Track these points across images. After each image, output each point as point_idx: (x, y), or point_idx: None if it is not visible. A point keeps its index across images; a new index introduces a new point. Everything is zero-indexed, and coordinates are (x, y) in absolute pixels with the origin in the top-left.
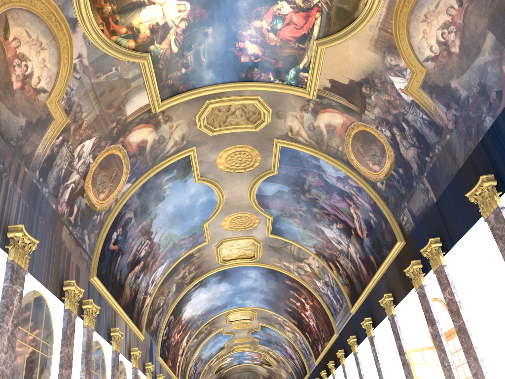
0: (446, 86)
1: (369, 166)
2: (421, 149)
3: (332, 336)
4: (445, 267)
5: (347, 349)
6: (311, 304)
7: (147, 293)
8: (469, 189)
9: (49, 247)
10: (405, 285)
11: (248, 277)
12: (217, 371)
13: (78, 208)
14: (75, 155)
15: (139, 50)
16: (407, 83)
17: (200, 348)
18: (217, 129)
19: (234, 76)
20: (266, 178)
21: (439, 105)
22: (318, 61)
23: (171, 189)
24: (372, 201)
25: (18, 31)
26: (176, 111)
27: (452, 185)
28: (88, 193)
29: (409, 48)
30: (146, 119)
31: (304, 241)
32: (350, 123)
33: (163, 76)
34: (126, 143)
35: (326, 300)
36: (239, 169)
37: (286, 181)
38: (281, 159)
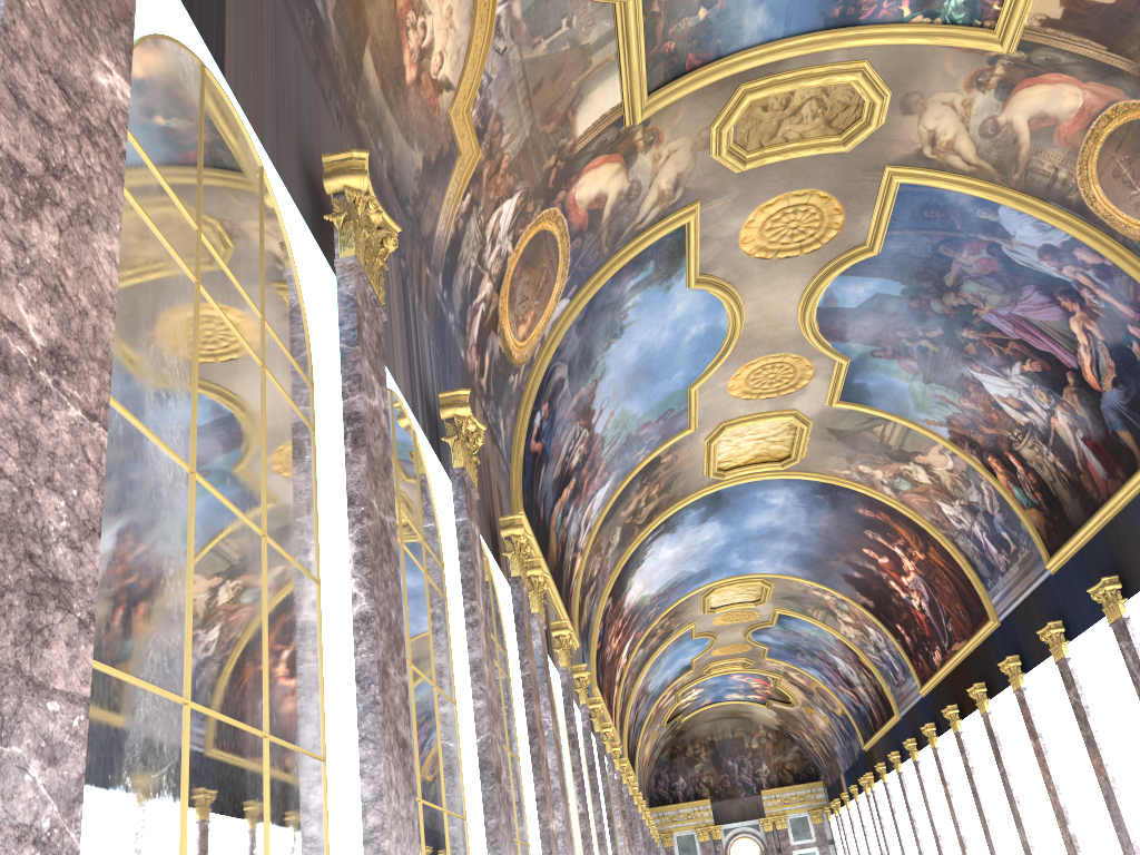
0: None
1: None
2: None
3: (981, 628)
4: None
5: (1030, 654)
6: (922, 558)
7: (577, 548)
8: None
9: None
10: None
11: (766, 505)
12: (670, 719)
13: (489, 359)
14: (487, 237)
15: None
16: None
17: (648, 669)
18: (753, 154)
19: (814, 16)
20: (849, 268)
21: None
22: None
23: (639, 308)
24: None
25: None
26: (671, 119)
27: None
28: (502, 325)
29: None
30: (611, 142)
31: (921, 412)
32: (1103, 106)
33: (658, 33)
34: (569, 205)
35: (967, 547)
36: (787, 250)
37: (898, 270)
38: (895, 216)
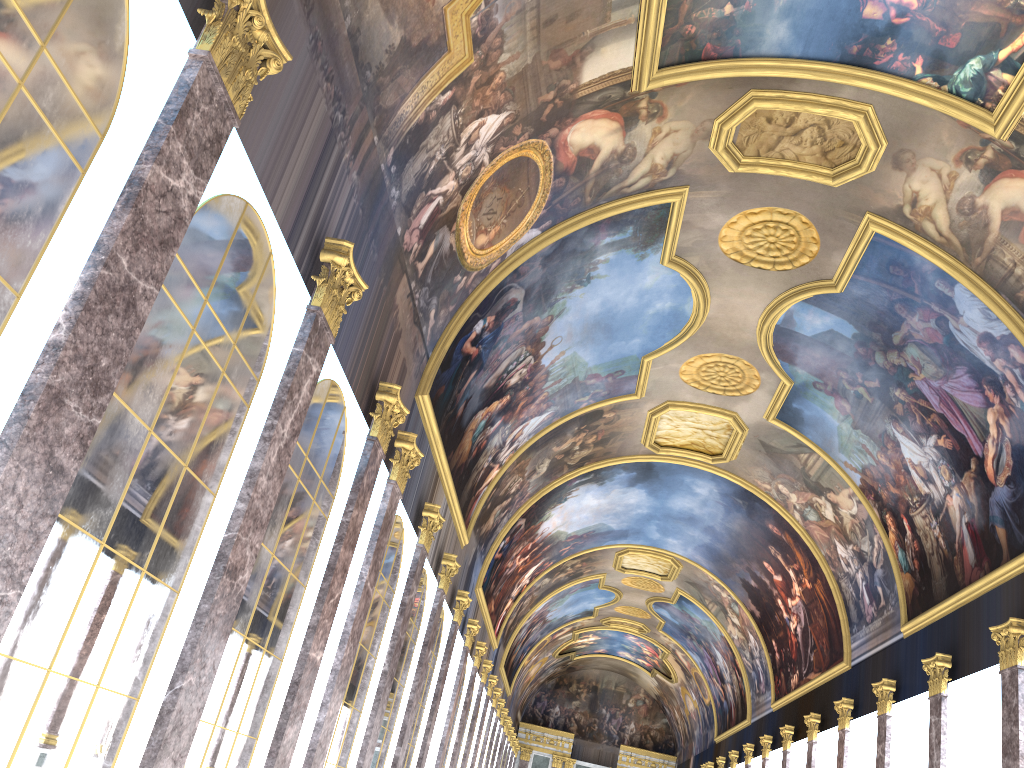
0: None
1: None
2: None
3: (834, 666)
4: None
5: (864, 703)
6: (808, 587)
7: (497, 460)
8: None
9: (372, 308)
10: None
11: (691, 492)
12: (563, 653)
13: (435, 250)
14: (461, 139)
15: None
16: None
17: (550, 599)
18: (748, 160)
19: (833, 47)
20: (812, 297)
21: None
22: None
23: (610, 266)
24: None
25: None
26: (678, 100)
27: None
28: (460, 226)
29: None
30: (614, 101)
31: (843, 454)
32: None
33: (681, 13)
34: (560, 144)
35: (847, 590)
36: (761, 262)
37: (855, 314)
38: (864, 262)
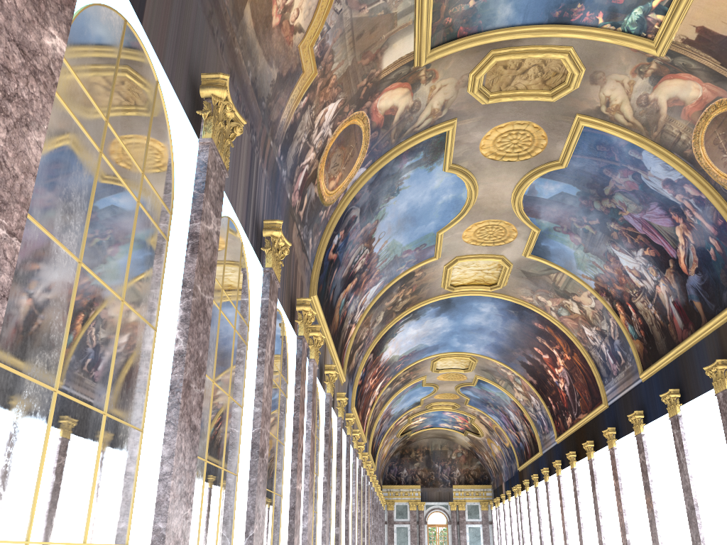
0: None
1: None
2: None
3: (597, 407)
4: None
5: (622, 428)
6: (568, 359)
7: (353, 321)
8: None
9: None
10: None
11: (478, 311)
12: (403, 433)
13: (307, 199)
14: (315, 125)
15: None
16: None
17: (392, 401)
18: (494, 94)
19: (542, 14)
20: (546, 173)
21: None
22: None
23: (411, 179)
24: (720, 221)
25: None
26: (444, 65)
27: None
28: (319, 179)
29: None
30: (404, 75)
31: (580, 269)
32: (713, 99)
33: (441, 11)
34: (372, 110)
35: (596, 357)
36: (509, 157)
37: (576, 179)
38: (578, 146)
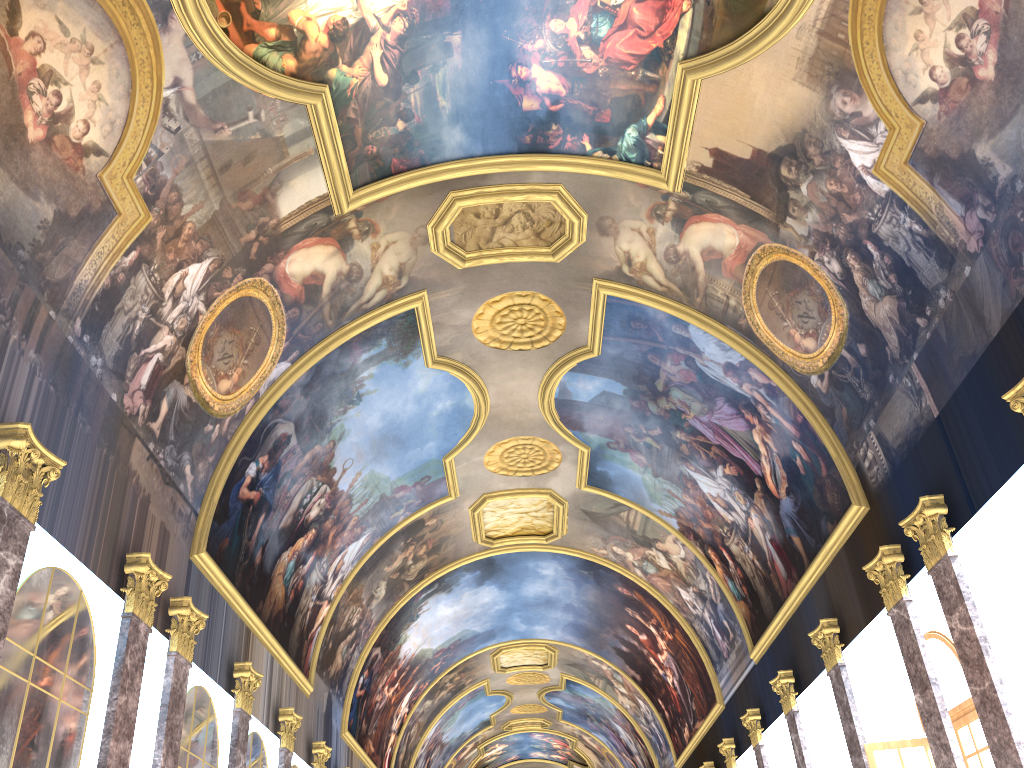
0: (964, 157)
1: (794, 339)
2: (907, 301)
3: (712, 709)
4: (954, 560)
5: (742, 738)
6: (670, 638)
7: (323, 596)
8: (1013, 385)
9: (98, 481)
10: (867, 602)
11: (539, 575)
12: None
13: (170, 406)
14: (165, 294)
15: (306, 77)
16: (878, 154)
17: (440, 721)
18: (472, 254)
19: (508, 140)
20: (577, 365)
21: (948, 201)
22: (687, 109)
23: (377, 380)
24: (800, 417)
25: (41, 19)
26: (385, 214)
27: (975, 378)
28: (193, 376)
29: (883, 75)
30: (322, 227)
31: (655, 503)
32: (754, 246)
33: (357, 137)
34: (280, 277)
35: (701, 632)
36: (520, 344)
37: (618, 372)
38: (608, 323)
